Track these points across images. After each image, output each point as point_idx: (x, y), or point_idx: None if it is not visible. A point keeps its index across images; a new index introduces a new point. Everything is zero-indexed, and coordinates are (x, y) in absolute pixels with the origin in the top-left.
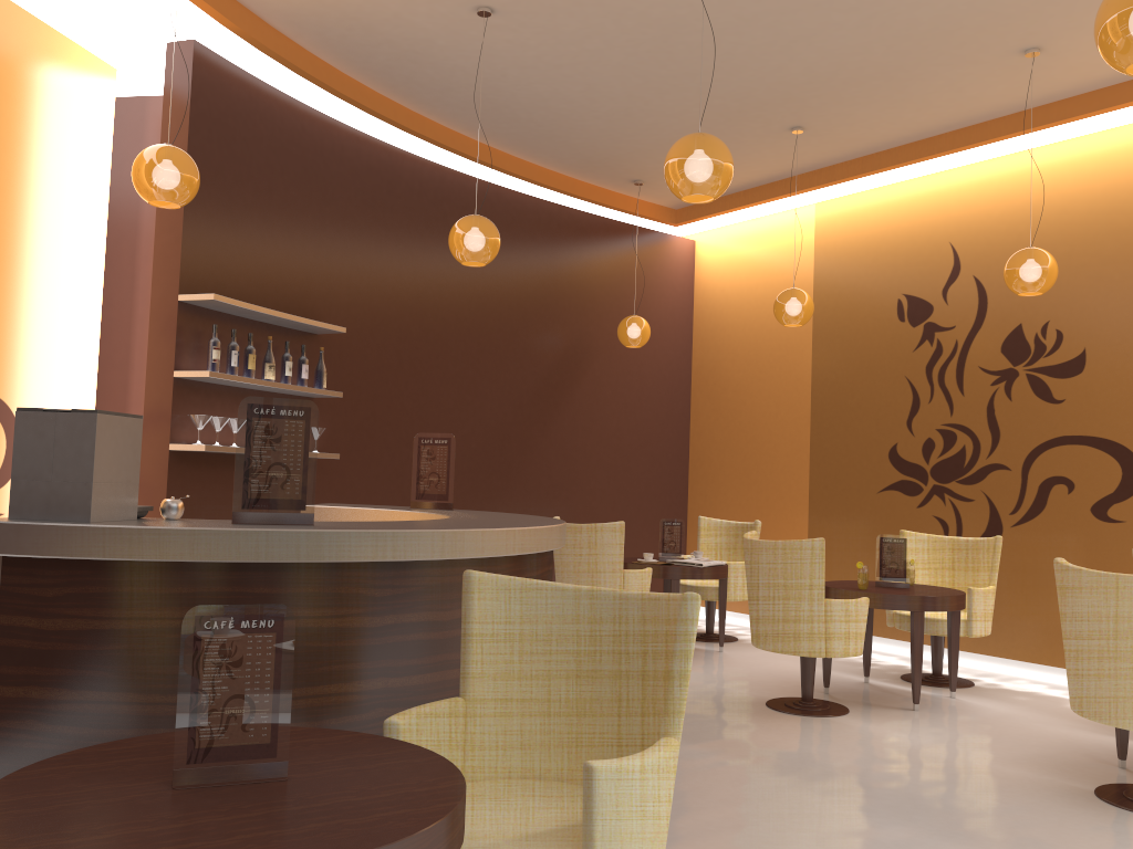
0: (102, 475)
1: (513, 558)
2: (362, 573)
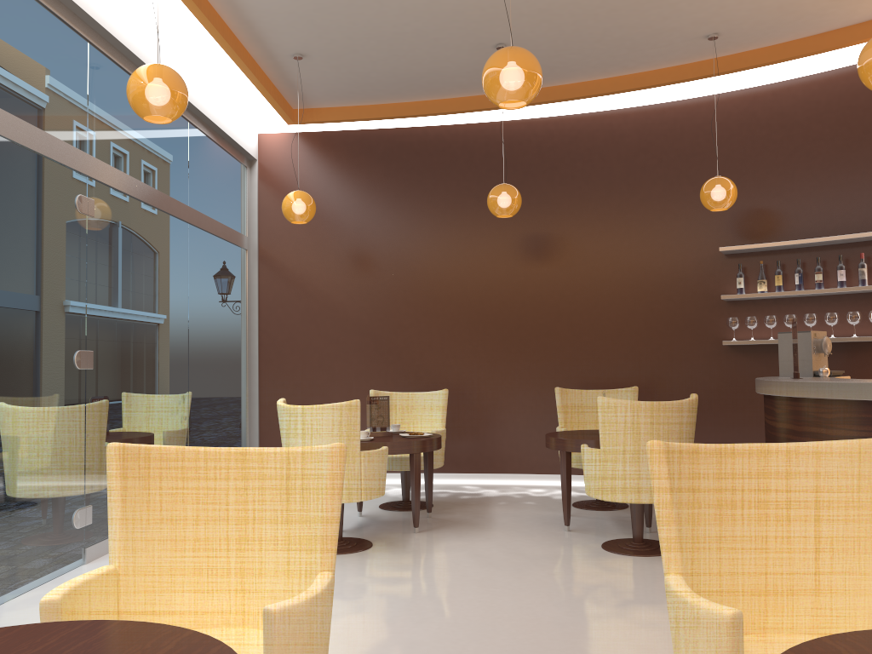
0: (784, 358)
1: (844, 402)
2: (773, 400)
